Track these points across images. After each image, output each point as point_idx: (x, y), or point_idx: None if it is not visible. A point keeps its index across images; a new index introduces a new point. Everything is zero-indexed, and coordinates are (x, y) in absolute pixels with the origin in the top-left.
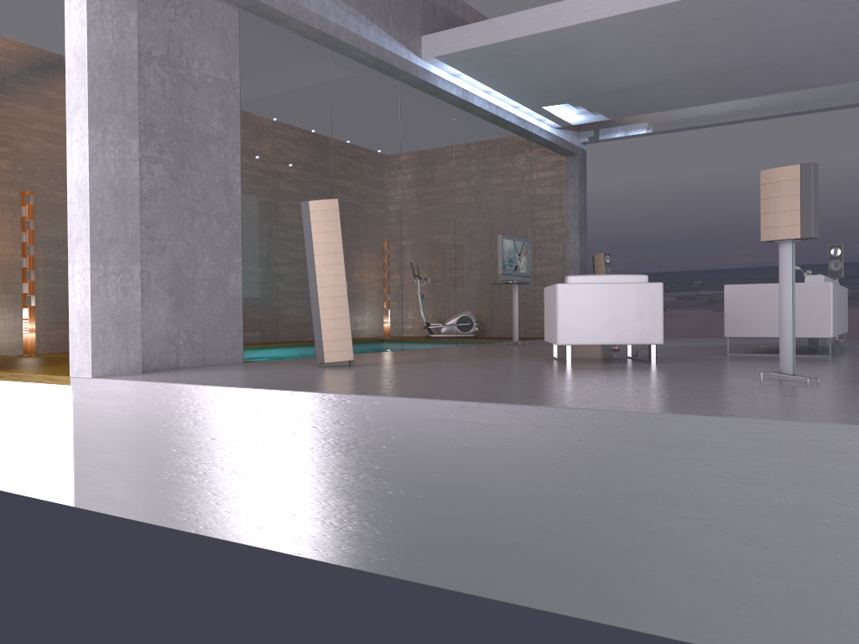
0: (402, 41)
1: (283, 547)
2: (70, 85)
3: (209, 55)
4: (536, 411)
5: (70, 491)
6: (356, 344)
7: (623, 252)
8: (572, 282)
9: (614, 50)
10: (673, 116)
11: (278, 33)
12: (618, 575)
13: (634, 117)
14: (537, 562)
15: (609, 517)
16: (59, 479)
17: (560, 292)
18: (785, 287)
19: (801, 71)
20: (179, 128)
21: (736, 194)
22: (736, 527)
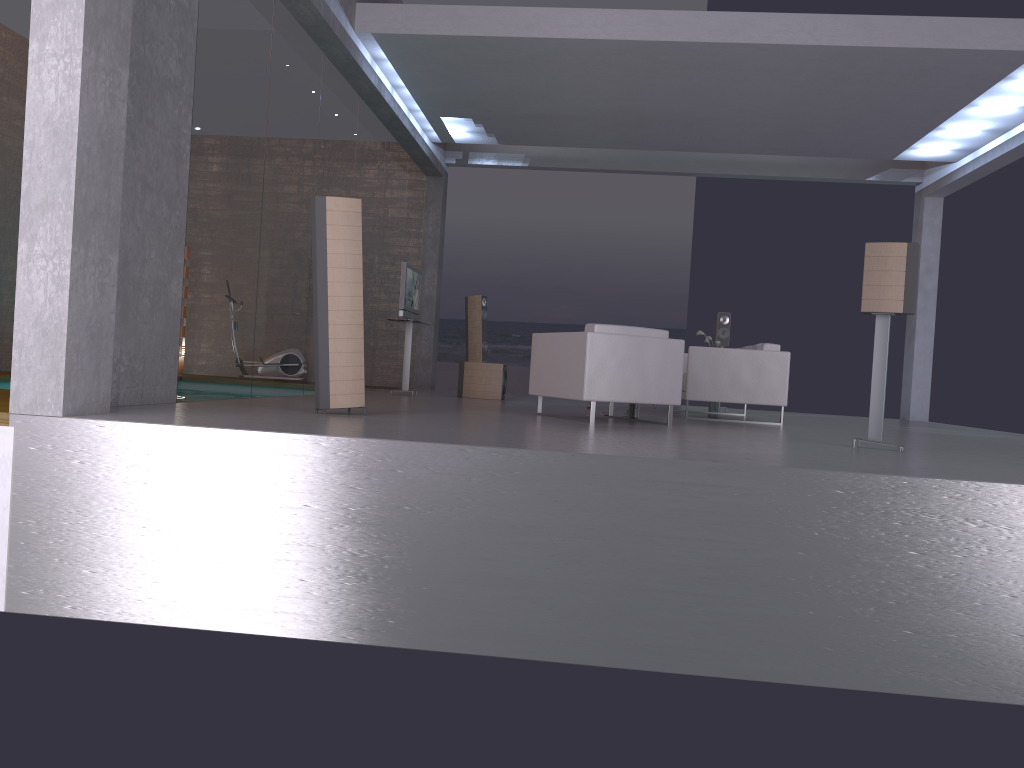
0: (343, 4)
1: (432, 643)
2: None
3: None
4: (804, 474)
5: None
6: (269, 384)
7: None
8: (599, 331)
9: (569, 74)
10: (552, 153)
11: None
12: (883, 640)
13: (510, 146)
14: (793, 633)
15: (878, 582)
16: None
17: (591, 341)
18: (880, 358)
19: (712, 135)
20: (140, 62)
21: (561, 244)
22: (1004, 584)
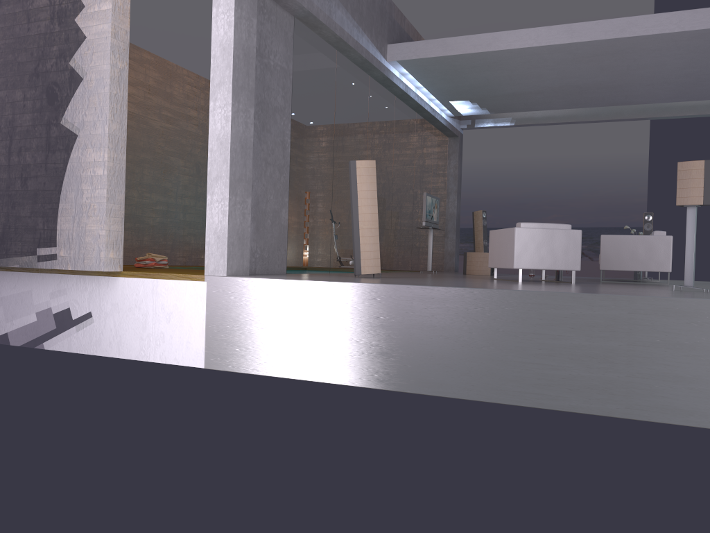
0: (378, 47)
1: (396, 387)
2: (215, 66)
3: (278, 50)
4: (592, 296)
5: (201, 357)
6: (340, 266)
7: (467, 211)
8: (523, 226)
9: (521, 68)
10: (530, 115)
11: (312, 37)
12: (642, 390)
13: (501, 113)
14: (588, 386)
15: (638, 357)
16: (190, 349)
17: (517, 233)
18: (690, 233)
19: (633, 93)
20: (262, 101)
21: (551, 173)
22: None
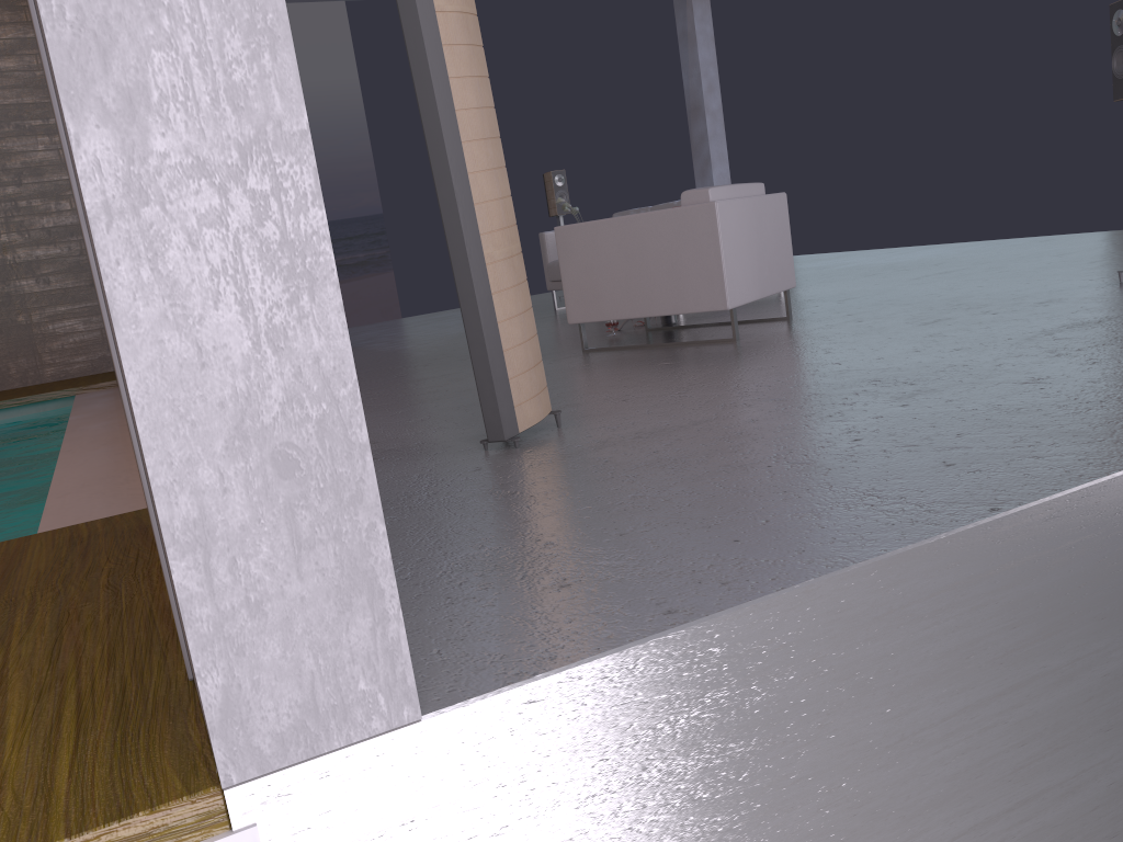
0: None
1: None
2: None
3: None
4: None
5: None
6: None
7: None
8: (714, 199)
9: None
10: None
11: None
12: None
13: None
14: None
15: None
16: None
17: (721, 216)
18: None
19: None
20: None
21: None
22: None
